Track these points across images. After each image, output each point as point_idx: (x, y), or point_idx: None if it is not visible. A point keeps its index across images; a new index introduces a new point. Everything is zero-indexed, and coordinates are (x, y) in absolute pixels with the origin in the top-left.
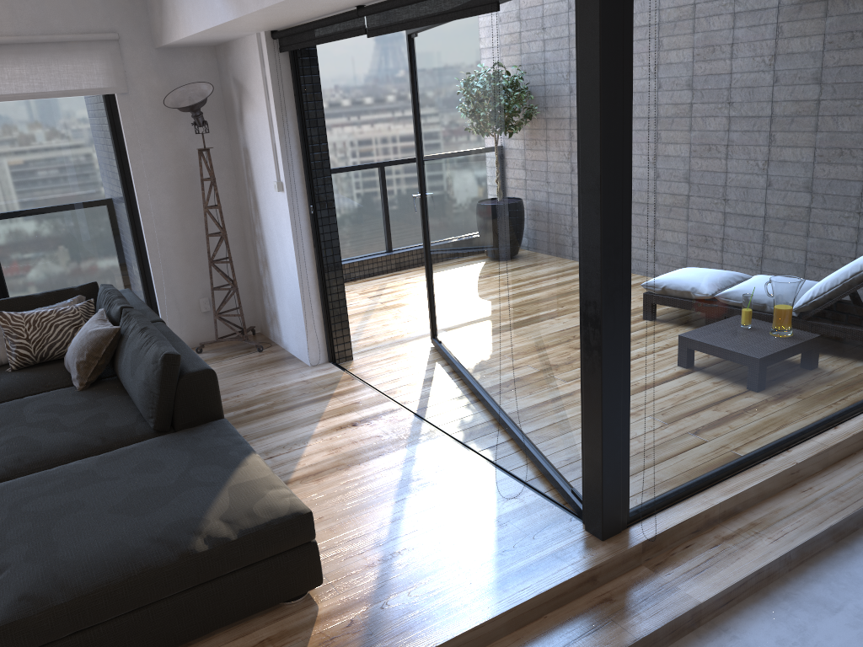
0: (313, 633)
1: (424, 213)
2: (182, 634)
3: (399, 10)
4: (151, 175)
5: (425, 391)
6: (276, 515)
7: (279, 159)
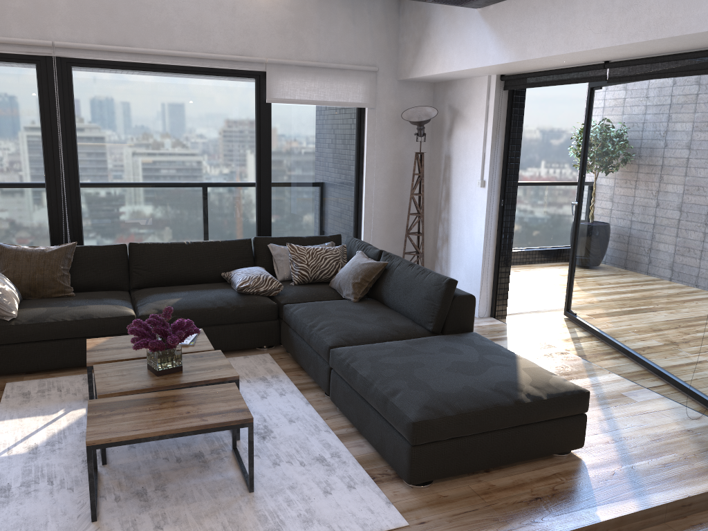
0: (590, 475)
1: (578, 217)
2: (504, 458)
3: (647, 66)
4: (376, 167)
5: (577, 345)
6: (567, 389)
7: (486, 164)
